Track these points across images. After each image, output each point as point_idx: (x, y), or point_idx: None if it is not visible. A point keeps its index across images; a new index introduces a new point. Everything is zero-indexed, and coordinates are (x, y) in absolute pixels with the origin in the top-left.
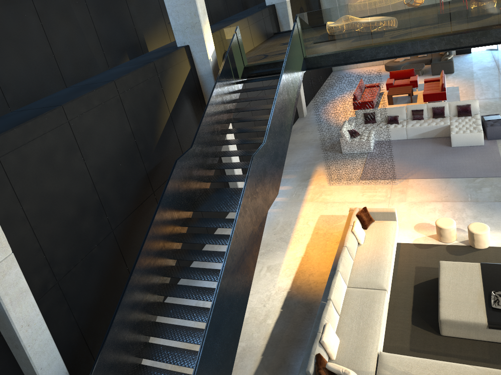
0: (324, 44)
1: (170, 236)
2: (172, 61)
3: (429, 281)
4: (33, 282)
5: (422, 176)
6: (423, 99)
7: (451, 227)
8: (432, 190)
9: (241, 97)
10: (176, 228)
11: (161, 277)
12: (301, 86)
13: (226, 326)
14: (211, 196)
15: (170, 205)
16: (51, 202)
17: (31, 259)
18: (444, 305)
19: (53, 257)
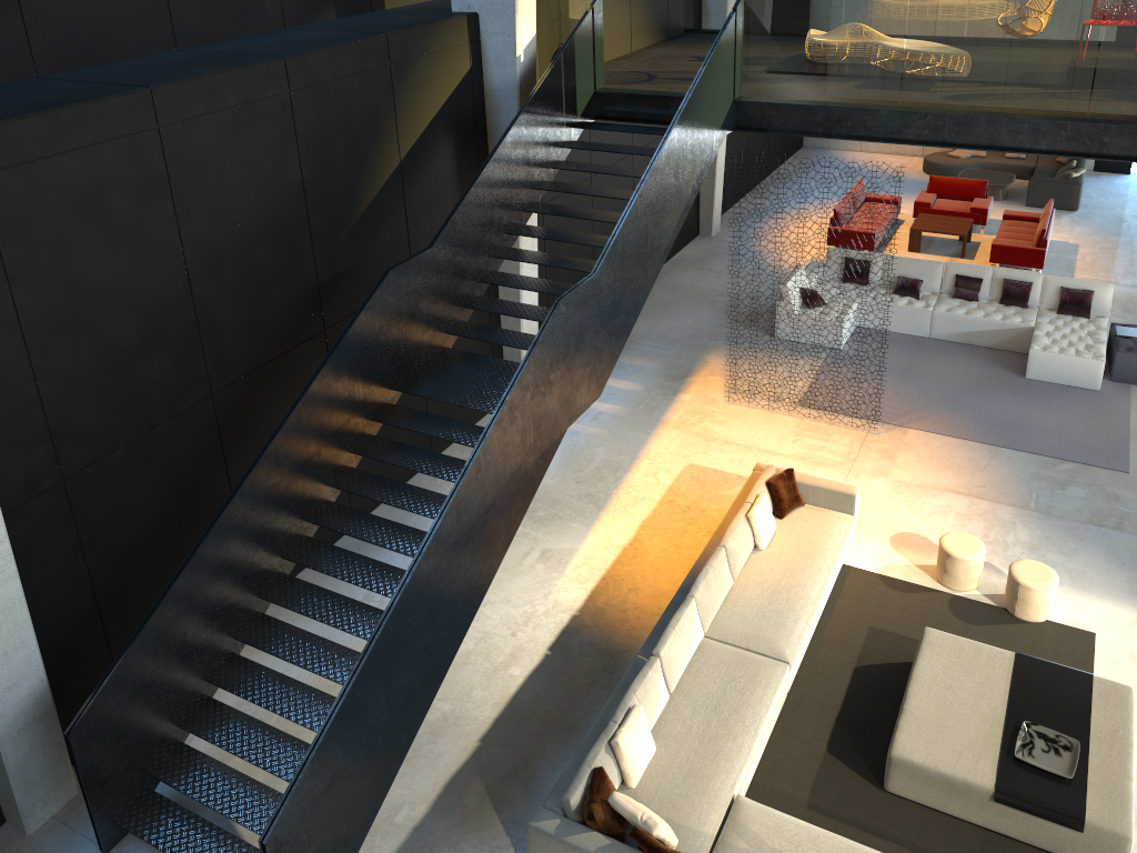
0: (795, 79)
1: (336, 435)
2: (432, 43)
3: (892, 666)
4: (6, 469)
5: (940, 429)
6: (990, 255)
7: (972, 557)
8: (954, 465)
9: (575, 161)
10: (356, 422)
11: (298, 520)
12: (721, 165)
13: (410, 661)
14: (451, 366)
15: (352, 367)
16: (82, 302)
17: (11, 416)
18: (907, 728)
19: (64, 423)
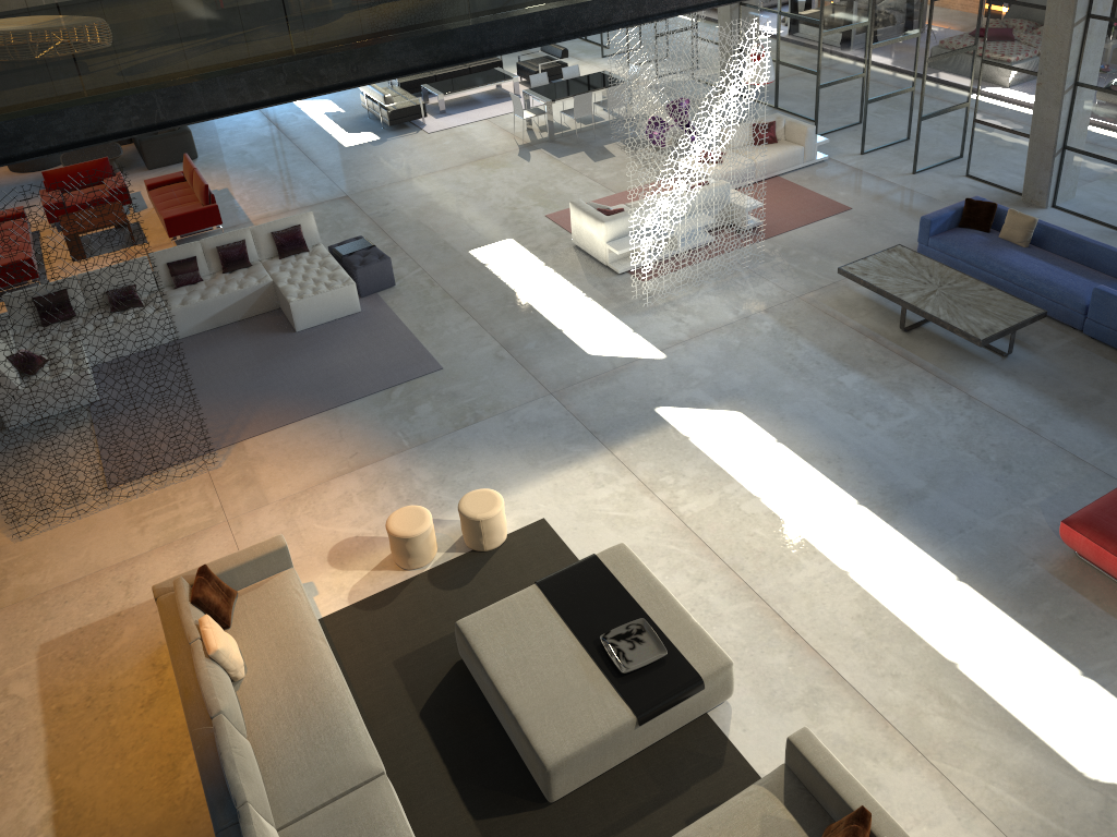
0: None
1: None
2: None
3: (446, 682)
4: None
5: (272, 423)
6: (168, 230)
7: (428, 526)
8: (314, 450)
9: None
10: None
11: None
12: None
13: None
14: None
15: None
16: None
17: None
18: (535, 729)
19: None
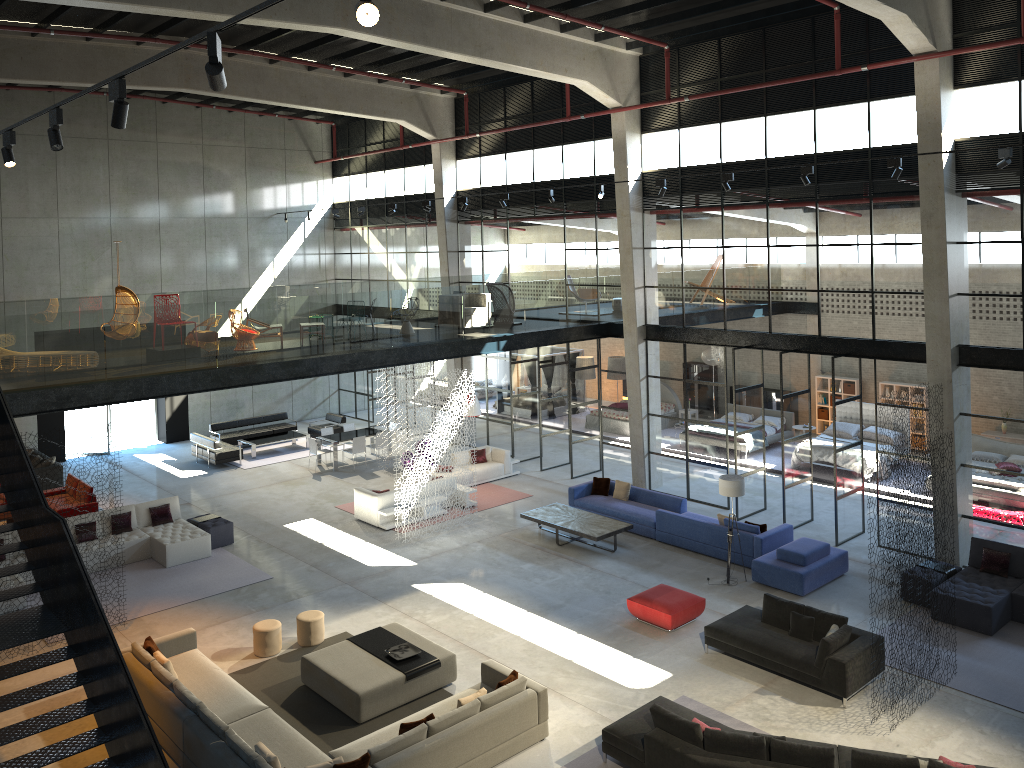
0: None
1: None
2: None
3: (294, 693)
4: None
5: (159, 608)
6: None
7: (279, 625)
8: (192, 616)
9: None
10: None
11: None
12: None
13: None
14: None
15: None
16: None
17: None
18: (352, 683)
19: None
